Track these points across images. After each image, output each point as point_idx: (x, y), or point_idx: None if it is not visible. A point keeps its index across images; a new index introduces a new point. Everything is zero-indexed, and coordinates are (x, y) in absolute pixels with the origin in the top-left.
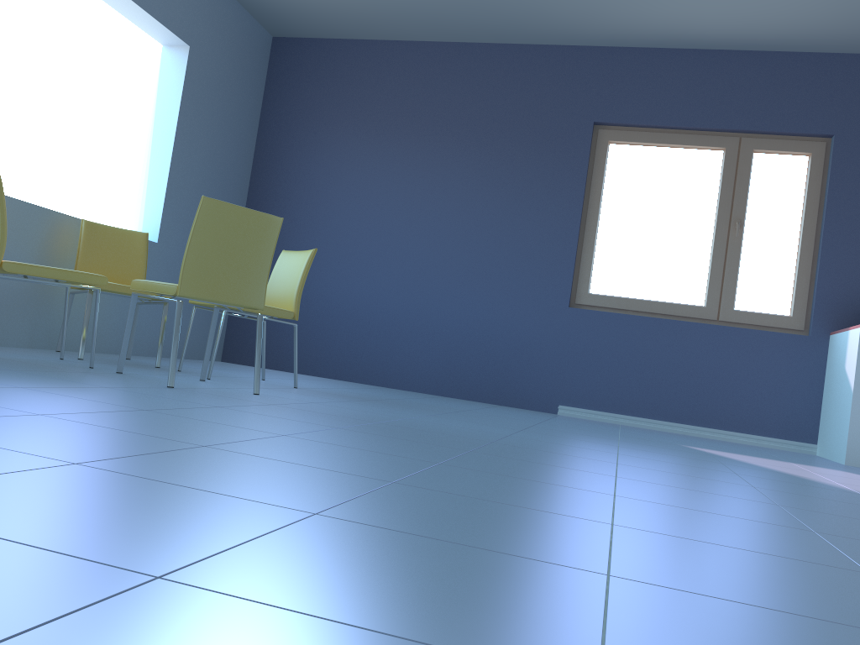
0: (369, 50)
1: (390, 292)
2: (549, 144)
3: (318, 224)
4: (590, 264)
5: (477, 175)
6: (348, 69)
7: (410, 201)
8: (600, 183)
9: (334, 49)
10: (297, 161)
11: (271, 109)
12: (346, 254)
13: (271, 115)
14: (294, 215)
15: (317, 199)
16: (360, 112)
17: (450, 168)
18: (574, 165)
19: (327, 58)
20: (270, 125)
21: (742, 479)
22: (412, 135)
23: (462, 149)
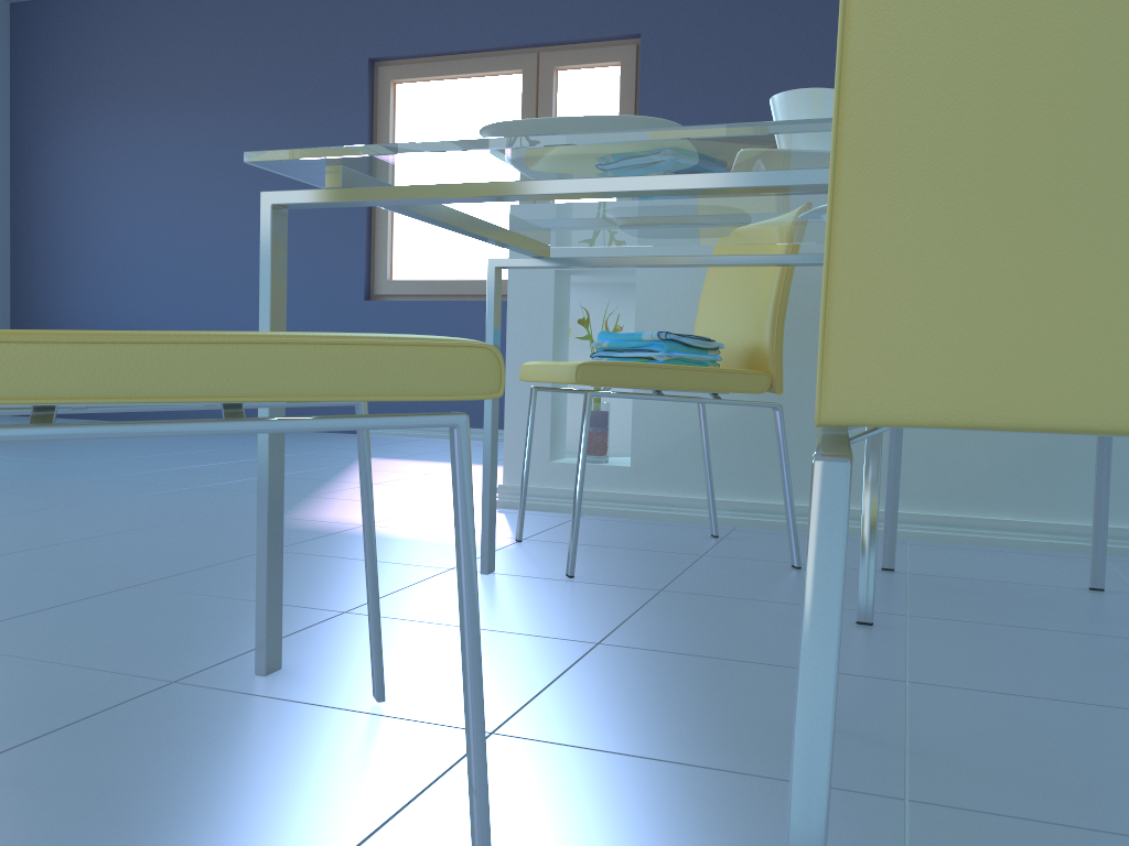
0: (114, 4)
1: (173, 308)
2: (323, 95)
3: (88, 234)
4: (386, 243)
5: (249, 147)
6: (95, 32)
7: (181, 192)
8: (387, 137)
9: (77, 9)
10: (56, 158)
11: (21, 97)
12: (122, 268)
13: (22, 104)
14: (62, 226)
15: (84, 203)
16: (115, 85)
17: (219, 142)
18: (353, 118)
19: (71, 21)
20: (22, 117)
21: (158, 493)
22: (174, 107)
23: (229, 117)
